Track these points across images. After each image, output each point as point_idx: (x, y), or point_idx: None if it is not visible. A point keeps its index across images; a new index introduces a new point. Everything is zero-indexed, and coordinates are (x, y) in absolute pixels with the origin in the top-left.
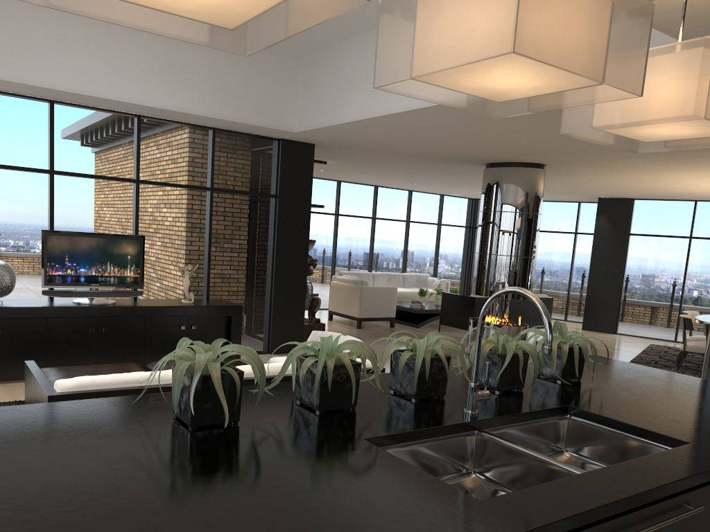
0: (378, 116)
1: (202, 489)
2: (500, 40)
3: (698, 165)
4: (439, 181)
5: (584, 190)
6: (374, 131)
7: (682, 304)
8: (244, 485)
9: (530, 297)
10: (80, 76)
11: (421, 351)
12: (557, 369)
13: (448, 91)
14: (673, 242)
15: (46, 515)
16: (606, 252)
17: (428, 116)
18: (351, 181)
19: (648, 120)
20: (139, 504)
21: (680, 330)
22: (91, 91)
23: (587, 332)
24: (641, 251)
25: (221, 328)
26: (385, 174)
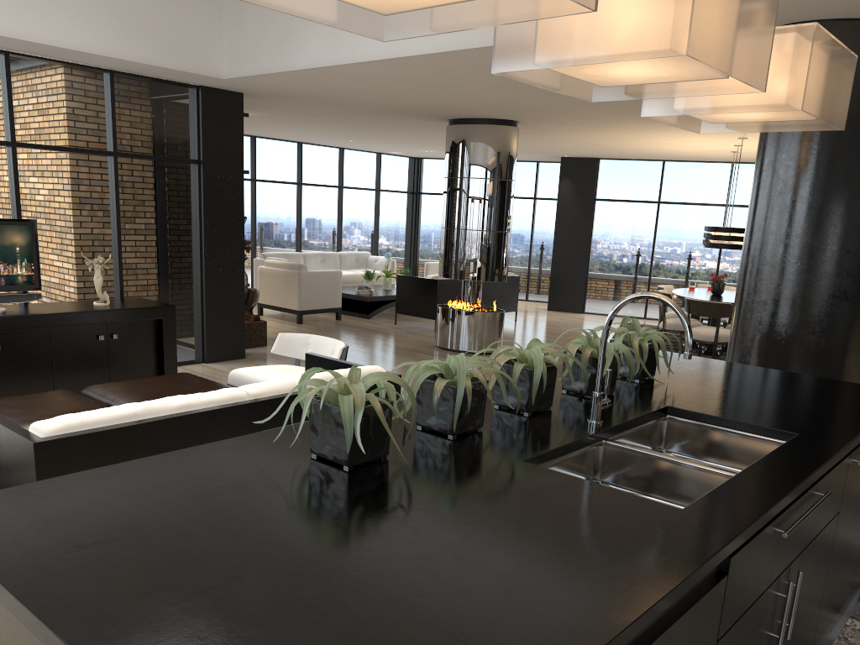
0: (343, 64)
1: (433, 530)
2: (671, 40)
3: None
4: (383, 137)
5: (549, 149)
6: (330, 80)
7: (651, 277)
8: (467, 521)
9: (668, 303)
10: None
11: (538, 362)
12: (635, 368)
13: (554, 74)
14: (641, 207)
15: (318, 575)
16: (571, 221)
17: (406, 66)
18: (269, 136)
19: (742, 108)
20: (393, 552)
21: (649, 305)
22: None
23: (554, 313)
24: (608, 218)
25: (150, 336)
26: (317, 130)
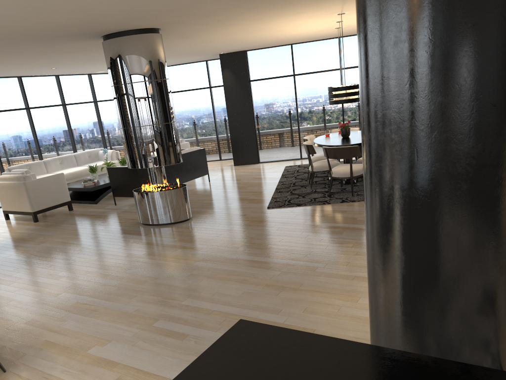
0: None
1: None
2: None
3: (291, 9)
4: (74, 61)
5: (205, 49)
6: None
7: (300, 129)
8: None
9: None
10: None
11: None
12: None
13: None
14: (283, 81)
15: None
16: (236, 99)
17: None
18: None
19: None
20: None
21: (303, 149)
22: None
23: (239, 167)
24: (261, 93)
25: None
26: (13, 64)
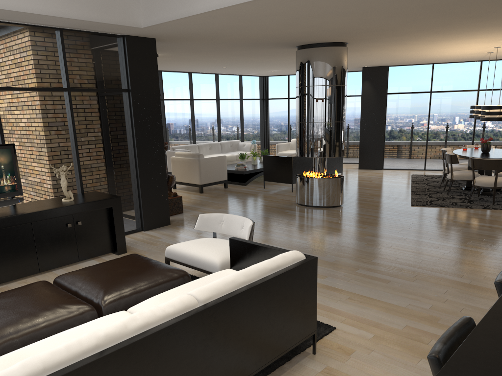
0: (234, 5)
1: None
2: None
3: (469, 34)
4: (247, 64)
5: (357, 62)
6: (220, 21)
7: (428, 142)
8: None
9: None
10: None
11: None
12: None
13: None
14: (419, 96)
15: None
16: (371, 109)
17: (283, 1)
18: (170, 70)
19: None
20: None
21: (427, 161)
22: None
23: (364, 171)
24: (396, 105)
25: (104, 219)
26: (203, 62)
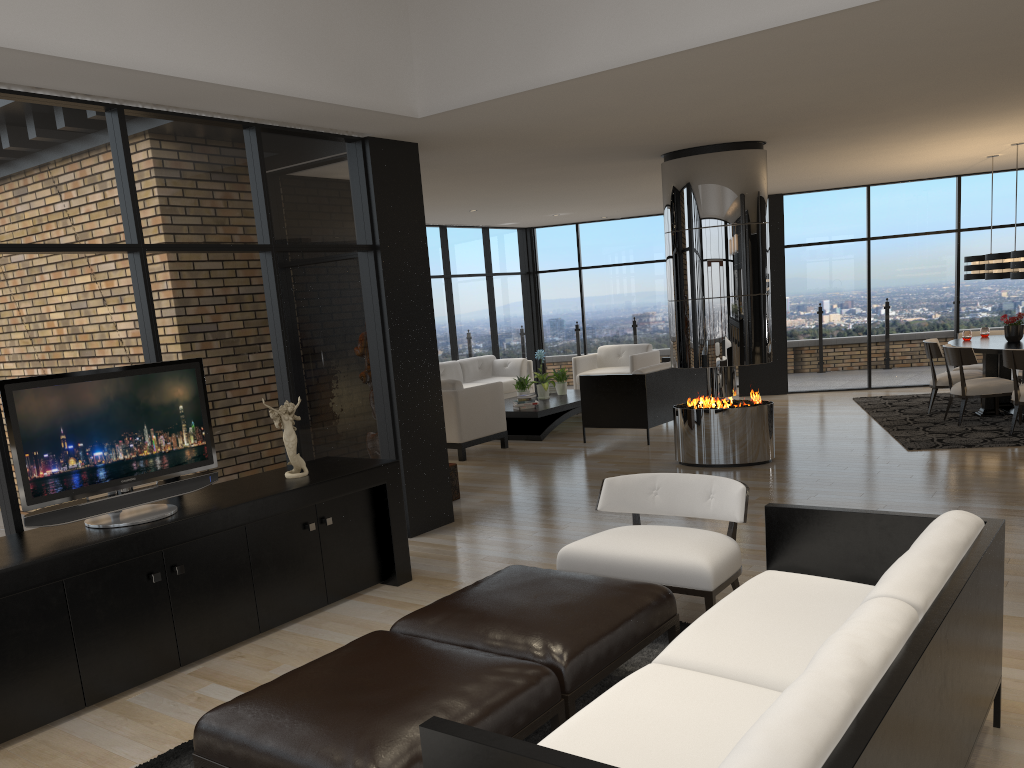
0: (653, 58)
1: None
2: None
3: (998, 116)
4: (525, 199)
5: None
6: (586, 97)
7: (871, 334)
8: None
9: None
10: (27, 10)
11: None
12: None
13: None
14: (846, 248)
15: None
16: None
17: (754, 47)
18: None
19: None
20: None
21: (873, 371)
22: (56, 46)
23: None
24: (803, 268)
25: (368, 512)
26: (447, 198)
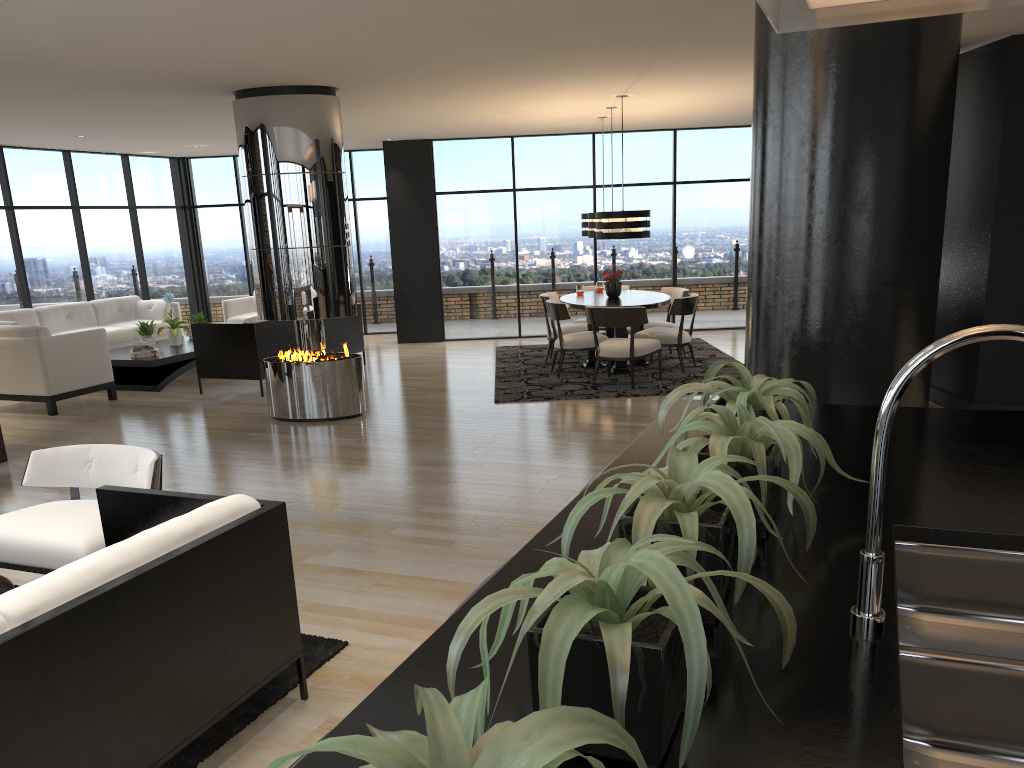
0: None
1: None
2: None
3: (556, 81)
4: (132, 128)
5: (369, 130)
6: (39, 25)
7: (520, 285)
8: None
9: None
10: None
11: (741, 511)
12: None
13: None
14: (494, 198)
15: None
16: (409, 224)
17: None
18: None
19: None
20: None
21: (523, 320)
22: None
23: (409, 346)
24: (455, 216)
25: None
26: (25, 122)
